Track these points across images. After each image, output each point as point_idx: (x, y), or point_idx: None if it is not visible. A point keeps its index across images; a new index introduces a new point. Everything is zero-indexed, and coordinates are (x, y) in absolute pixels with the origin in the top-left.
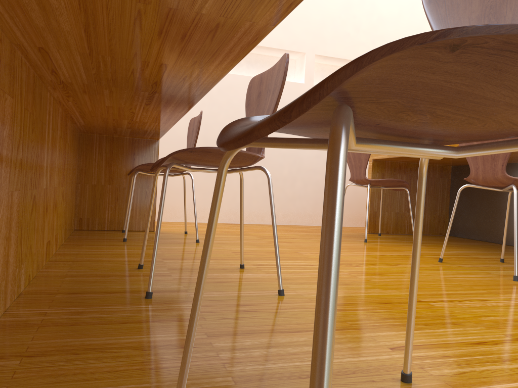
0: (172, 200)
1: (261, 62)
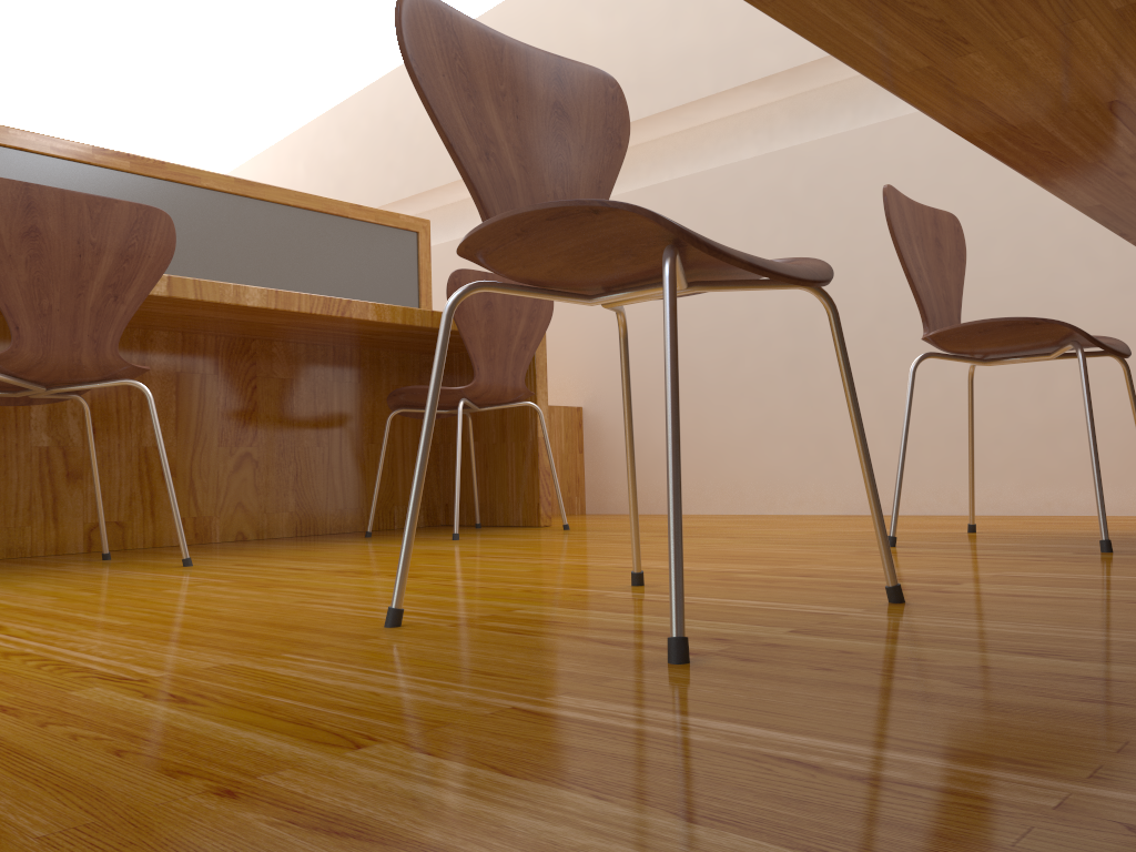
0: (733, 466)
1: None
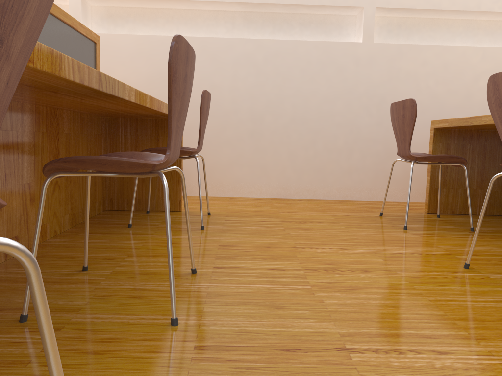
0: (219, 175)
1: (316, 23)
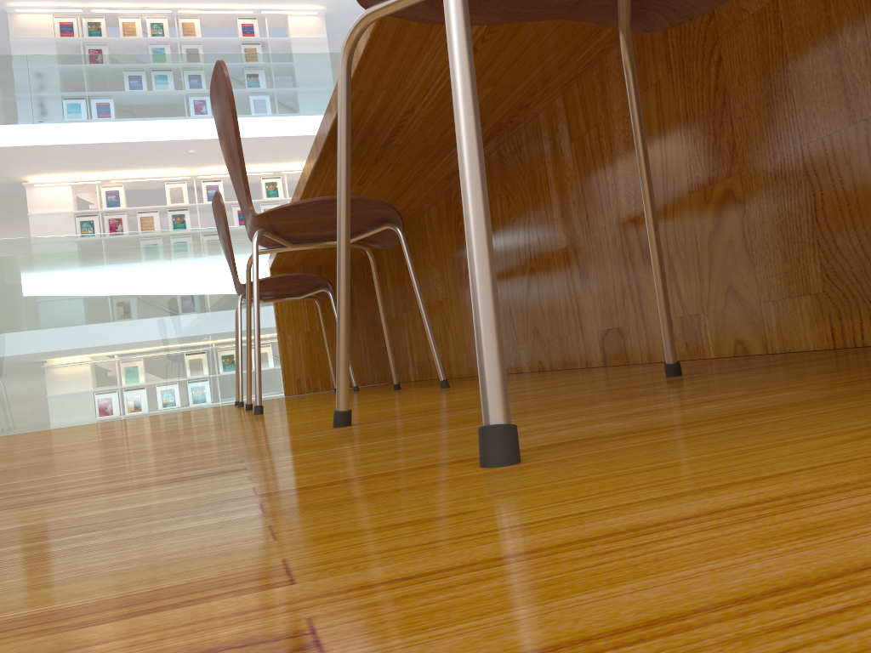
0: None
1: None
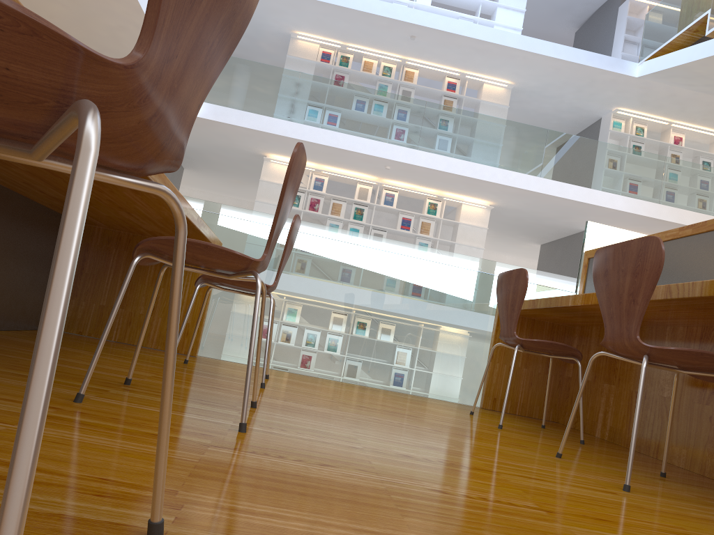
0: None
1: None
